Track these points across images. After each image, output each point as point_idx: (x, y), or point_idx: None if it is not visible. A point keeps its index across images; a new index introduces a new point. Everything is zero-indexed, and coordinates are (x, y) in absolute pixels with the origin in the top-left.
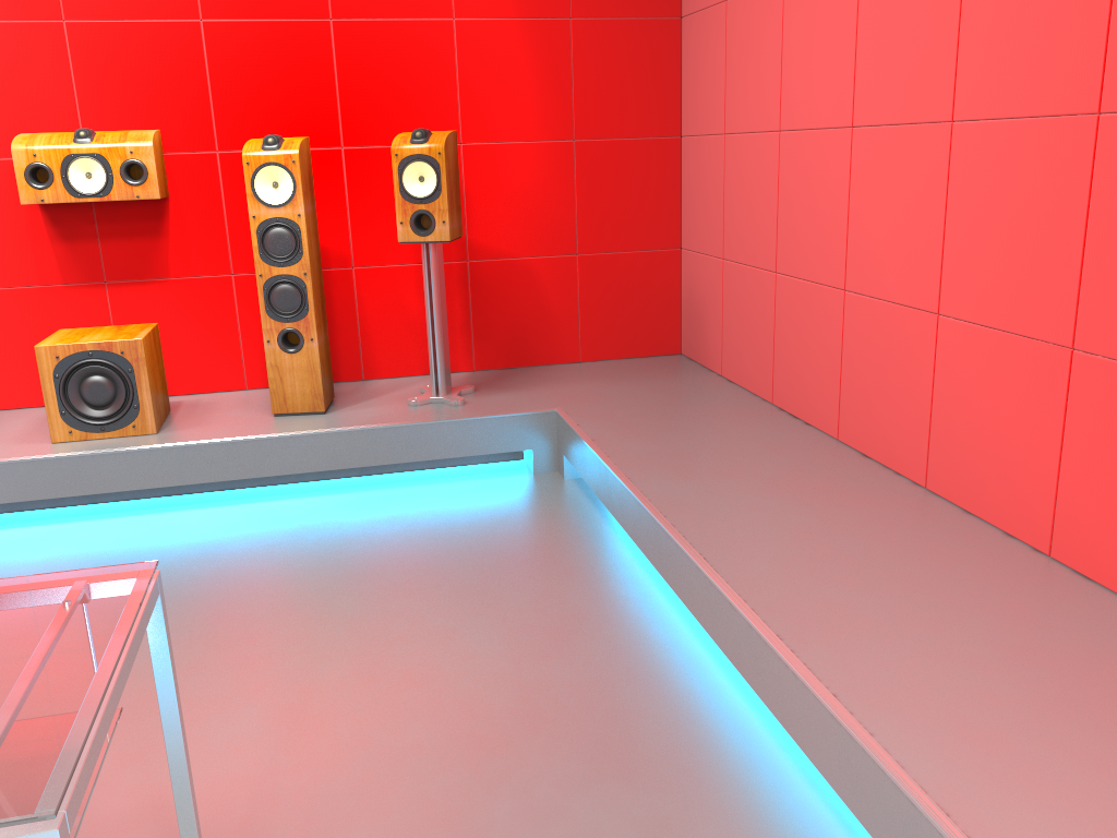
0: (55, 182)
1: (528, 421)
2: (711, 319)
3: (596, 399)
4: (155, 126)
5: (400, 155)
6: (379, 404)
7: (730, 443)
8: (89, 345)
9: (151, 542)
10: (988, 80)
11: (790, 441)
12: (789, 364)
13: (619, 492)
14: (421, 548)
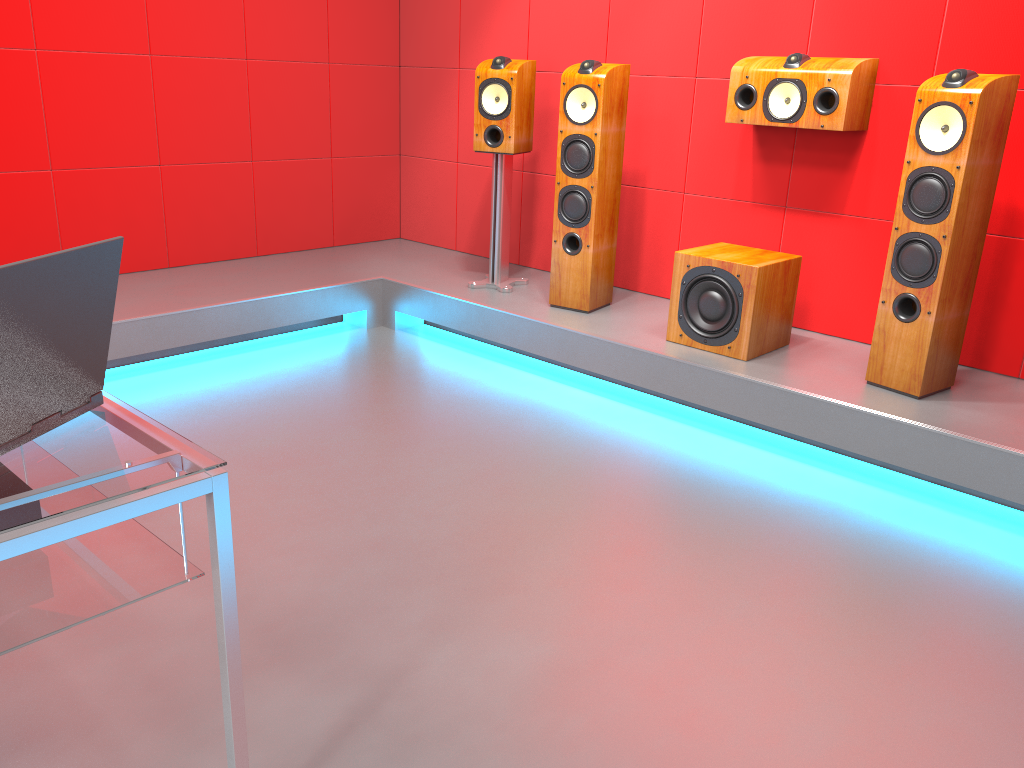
0: (755, 104)
1: None
2: None
3: None
4: (875, 54)
5: None
6: (993, 411)
7: None
8: (714, 262)
9: (675, 457)
10: None
11: None
12: None
13: None
14: (889, 592)
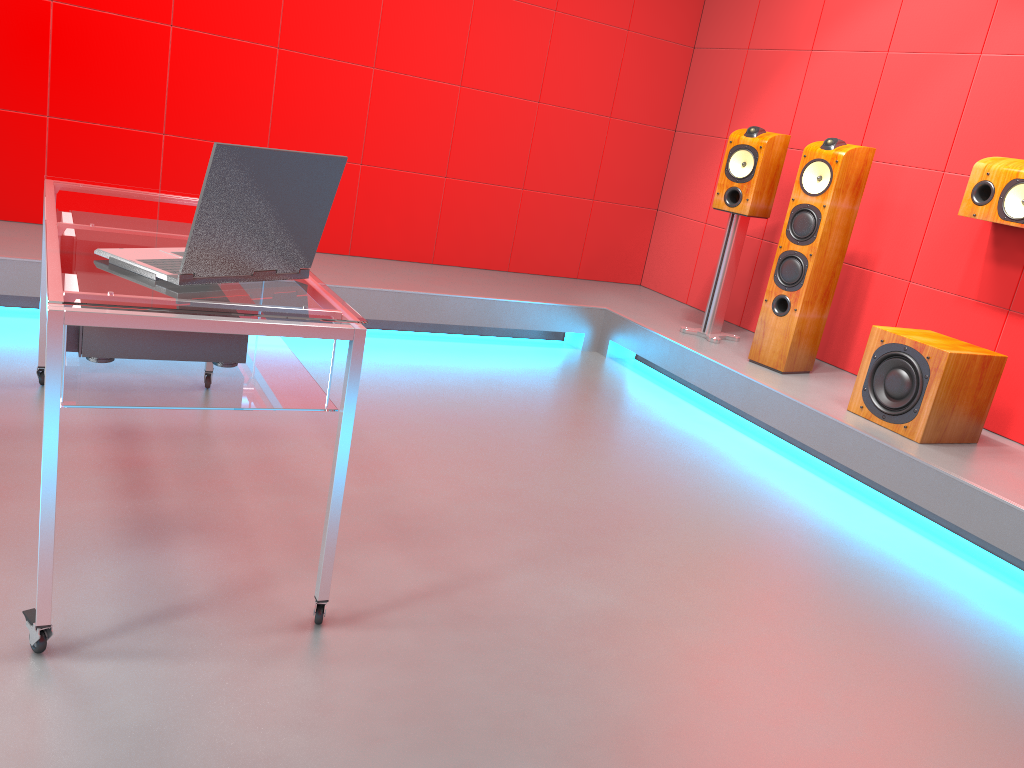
0: (991, 201)
1: None
2: None
3: None
4: None
5: None
6: None
7: None
8: (908, 340)
9: (816, 511)
10: None
11: None
12: None
13: None
14: (973, 667)
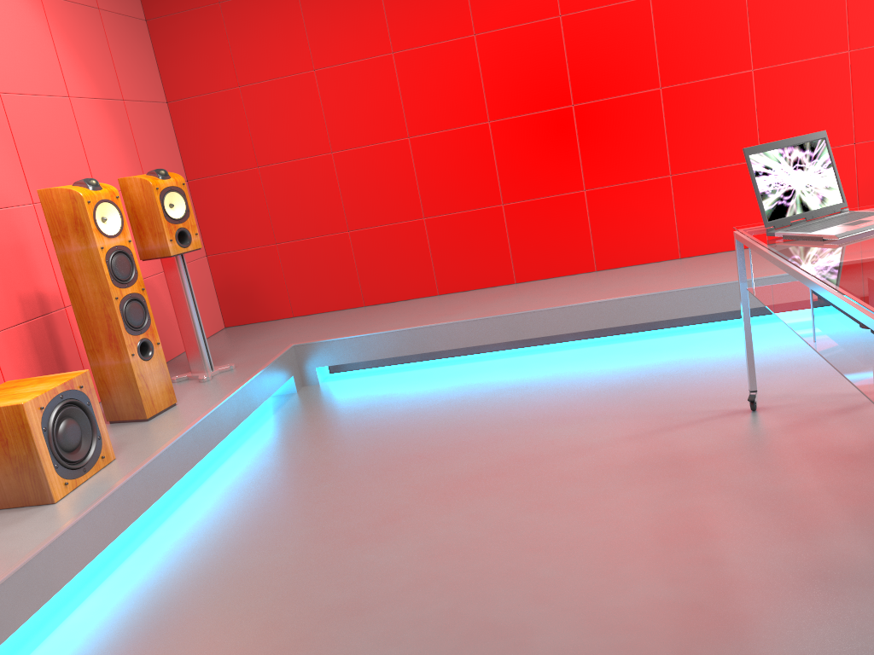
0: None
1: (287, 356)
2: (269, 286)
3: (288, 338)
4: None
5: (159, 188)
6: (183, 391)
7: (415, 310)
8: (59, 387)
9: (244, 505)
10: (508, 101)
11: (427, 301)
12: (378, 276)
13: (440, 332)
14: (380, 412)
